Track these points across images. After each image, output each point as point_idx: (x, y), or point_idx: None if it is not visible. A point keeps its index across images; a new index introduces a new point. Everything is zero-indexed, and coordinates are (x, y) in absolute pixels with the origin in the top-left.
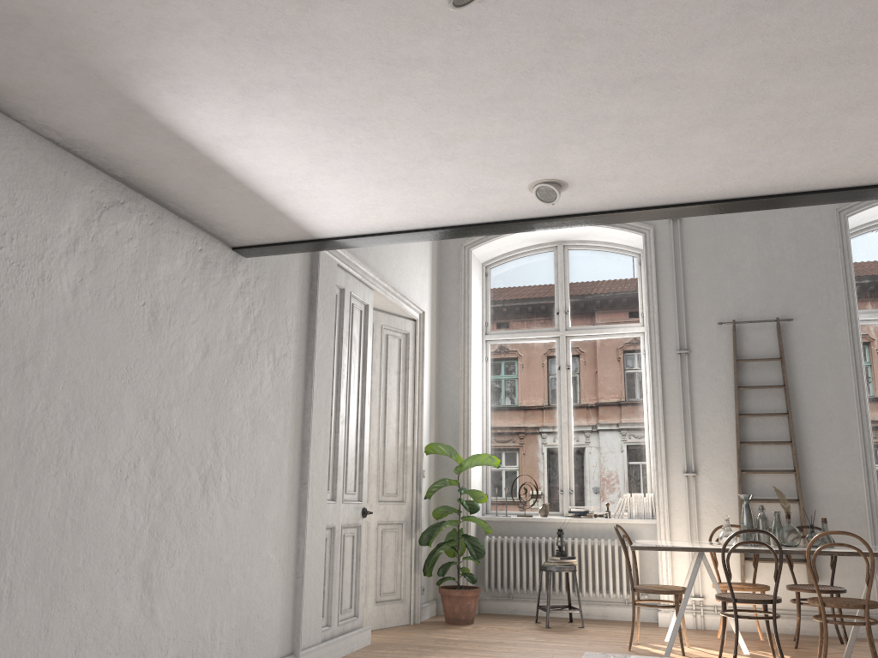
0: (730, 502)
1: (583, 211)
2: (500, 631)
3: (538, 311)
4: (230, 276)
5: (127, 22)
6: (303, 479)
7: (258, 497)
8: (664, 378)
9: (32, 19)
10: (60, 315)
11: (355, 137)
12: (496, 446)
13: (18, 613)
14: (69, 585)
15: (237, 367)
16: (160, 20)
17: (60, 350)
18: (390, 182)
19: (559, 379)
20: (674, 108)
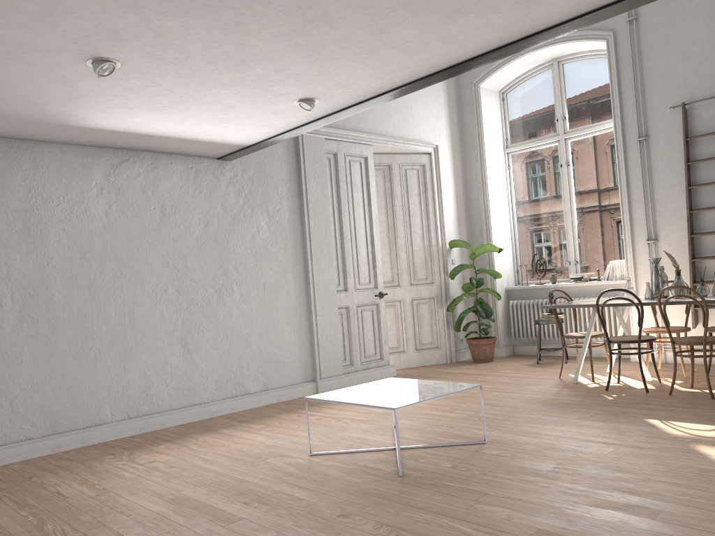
0: (685, 261)
1: (351, 103)
2: (498, 366)
3: (543, 121)
4: (219, 175)
5: (29, 109)
6: (307, 281)
7: (267, 296)
8: (628, 164)
9: (3, 117)
10: (100, 227)
11: (176, 112)
12: (522, 234)
13: (107, 362)
14: (134, 349)
15: (235, 226)
16: (36, 105)
17: (104, 243)
18: (227, 120)
19: (562, 174)
20: (287, 62)
